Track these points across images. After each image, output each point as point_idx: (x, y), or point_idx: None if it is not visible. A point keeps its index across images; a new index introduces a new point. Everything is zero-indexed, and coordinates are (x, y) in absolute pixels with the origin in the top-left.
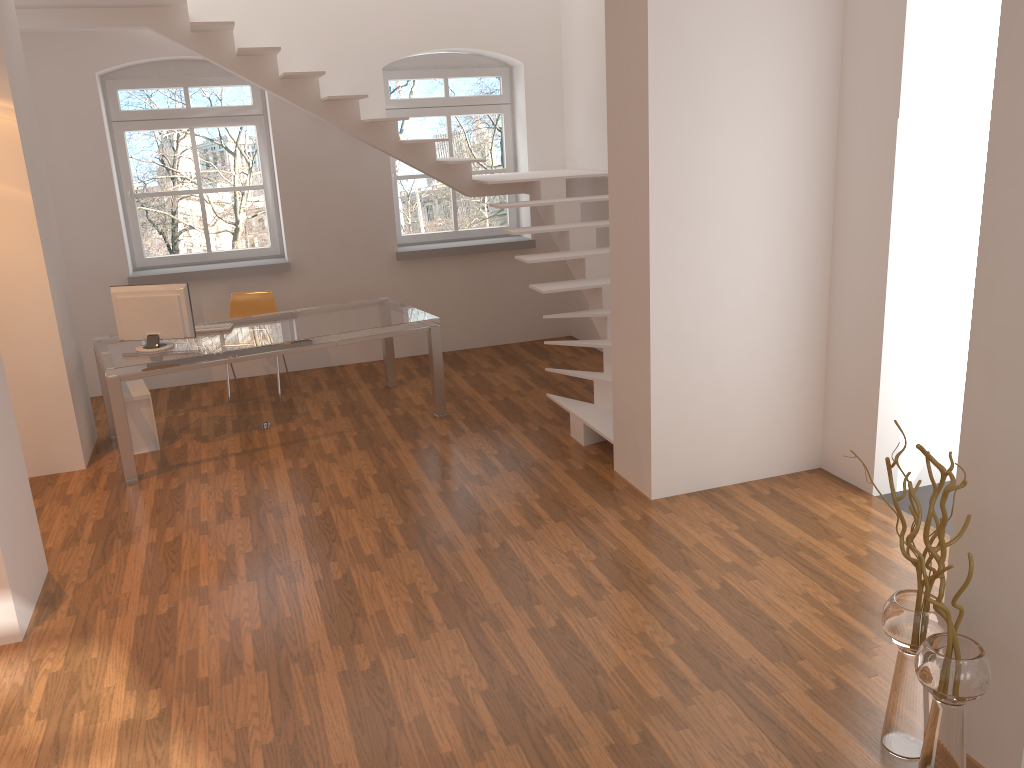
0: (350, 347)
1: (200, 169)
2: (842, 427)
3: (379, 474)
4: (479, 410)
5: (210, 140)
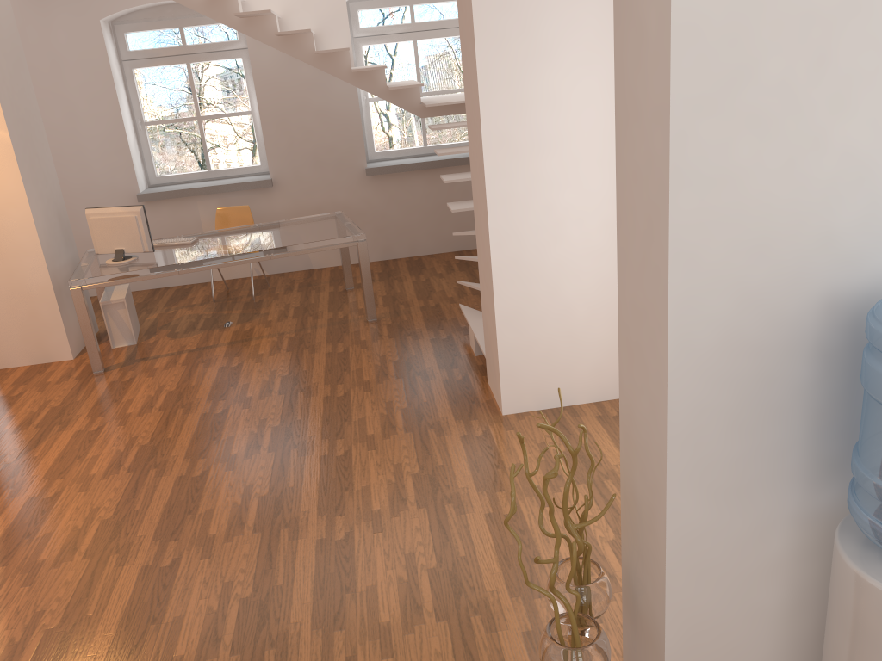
0: (328, 252)
1: (222, 95)
2: None
3: (288, 376)
4: (407, 316)
5: (229, 69)
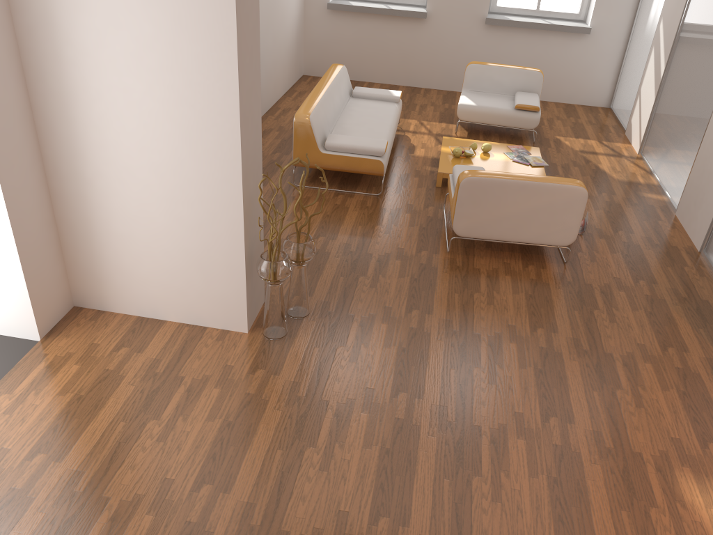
0: None
1: None
2: None
3: None
4: None
5: None
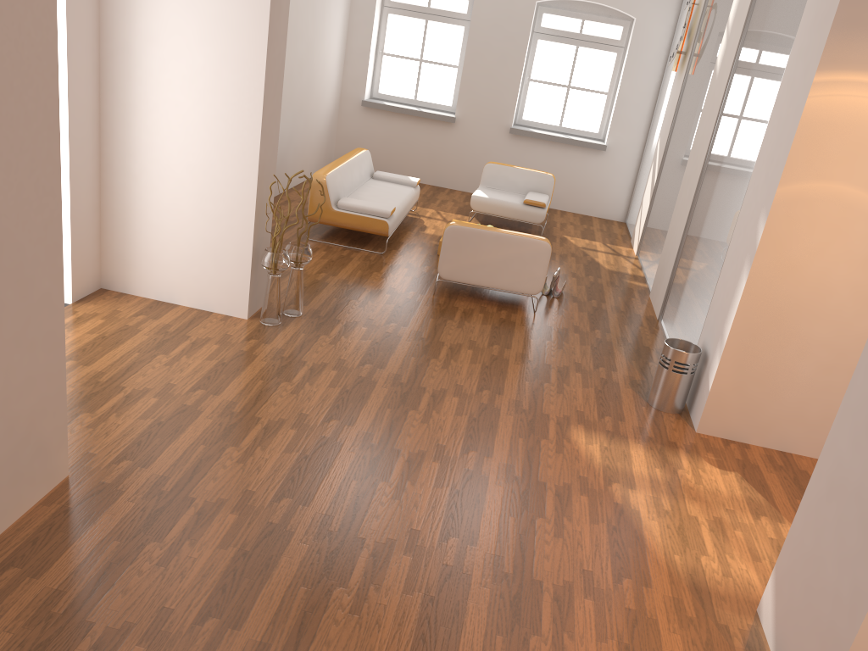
0: None
1: None
2: None
3: None
4: None
5: None
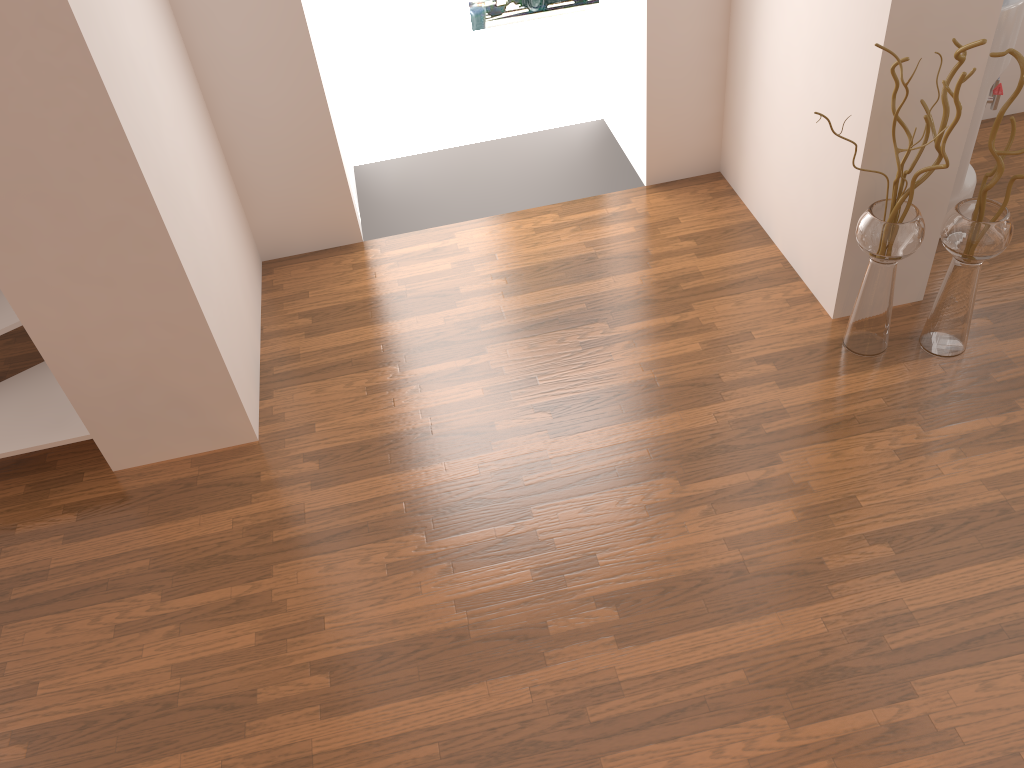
0: None
1: None
2: (282, 193)
3: None
4: None
5: None
